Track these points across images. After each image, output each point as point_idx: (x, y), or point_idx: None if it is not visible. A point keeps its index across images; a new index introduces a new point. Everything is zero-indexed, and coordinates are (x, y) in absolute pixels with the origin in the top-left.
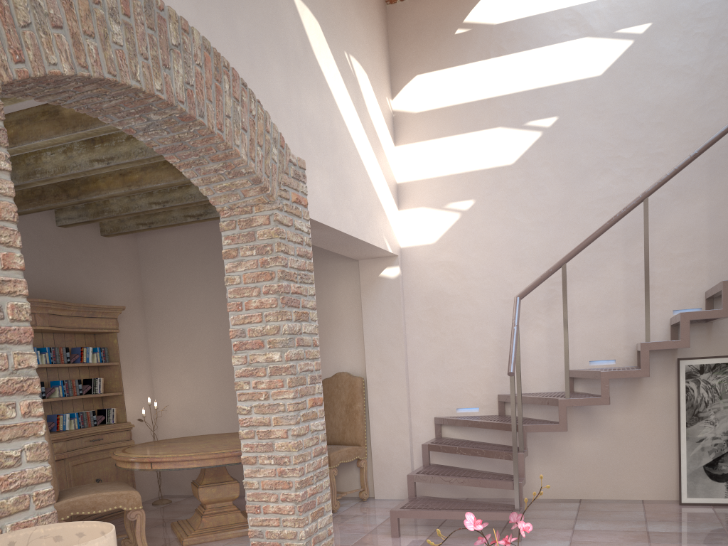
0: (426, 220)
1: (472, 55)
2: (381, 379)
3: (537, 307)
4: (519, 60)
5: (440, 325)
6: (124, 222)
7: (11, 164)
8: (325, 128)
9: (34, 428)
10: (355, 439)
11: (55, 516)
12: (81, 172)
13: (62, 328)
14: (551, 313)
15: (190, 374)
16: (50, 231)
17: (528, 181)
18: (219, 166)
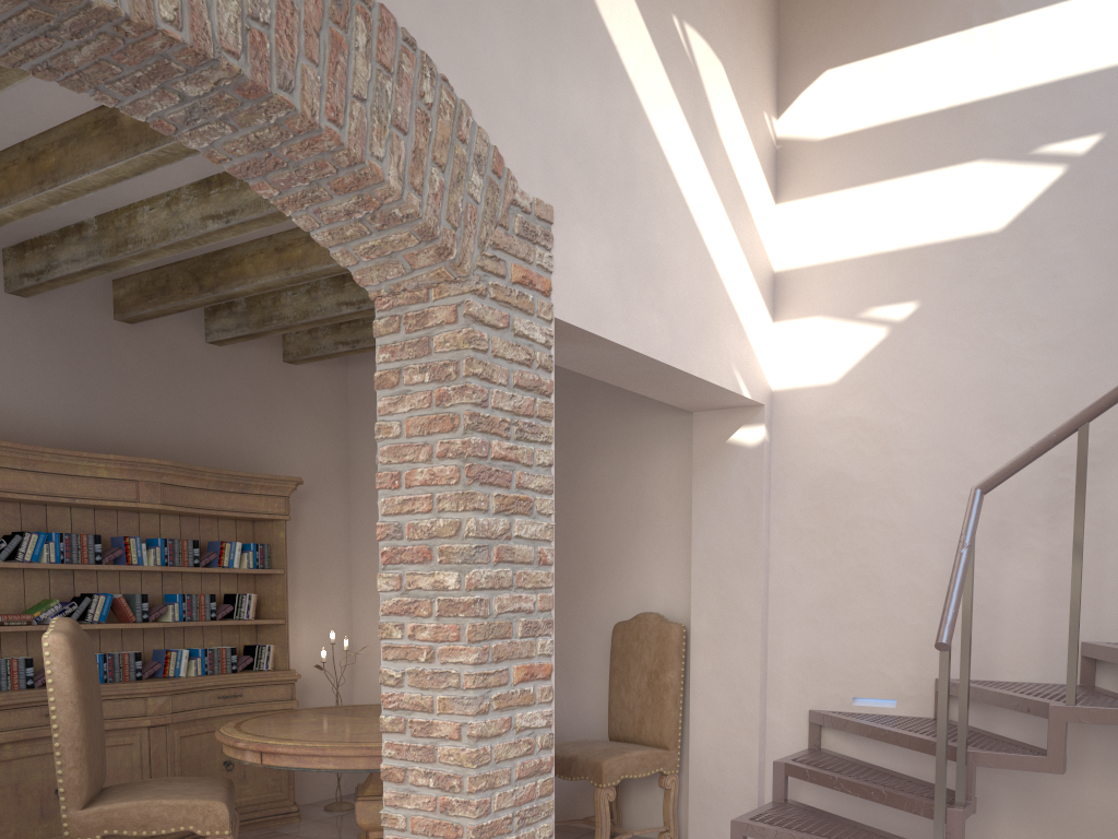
0: (822, 341)
1: (936, 25)
2: (716, 632)
3: (1029, 513)
4: (1030, 26)
5: (834, 539)
6: (317, 340)
7: None
8: (612, 151)
9: None
10: (659, 736)
11: None
12: (190, 239)
13: (186, 507)
14: (1058, 525)
15: None
16: (193, 350)
17: (1031, 264)
18: (351, 204)
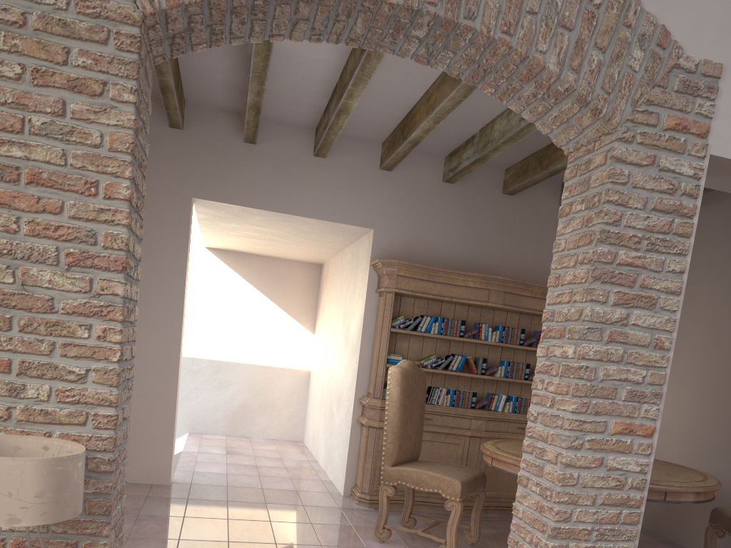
0: None
1: None
2: None
3: None
4: None
5: None
6: None
7: (136, 96)
8: None
9: (106, 352)
10: None
11: (111, 441)
12: (513, 134)
13: (518, 308)
14: None
15: (669, 383)
16: (549, 210)
17: None
18: (533, 88)
